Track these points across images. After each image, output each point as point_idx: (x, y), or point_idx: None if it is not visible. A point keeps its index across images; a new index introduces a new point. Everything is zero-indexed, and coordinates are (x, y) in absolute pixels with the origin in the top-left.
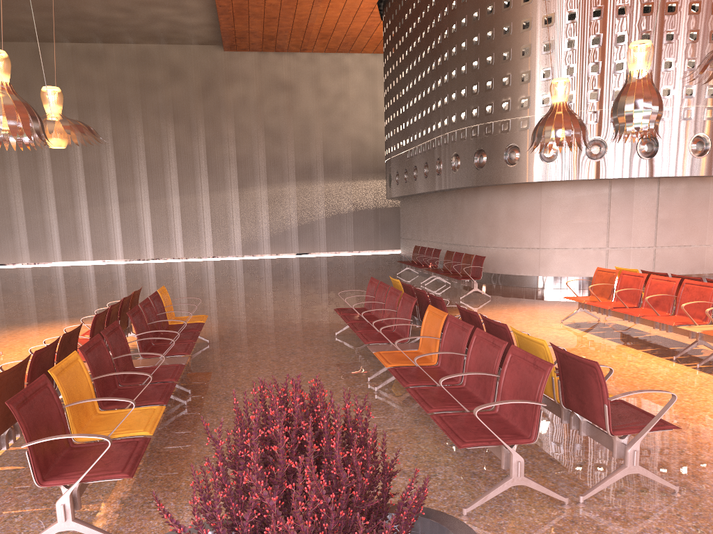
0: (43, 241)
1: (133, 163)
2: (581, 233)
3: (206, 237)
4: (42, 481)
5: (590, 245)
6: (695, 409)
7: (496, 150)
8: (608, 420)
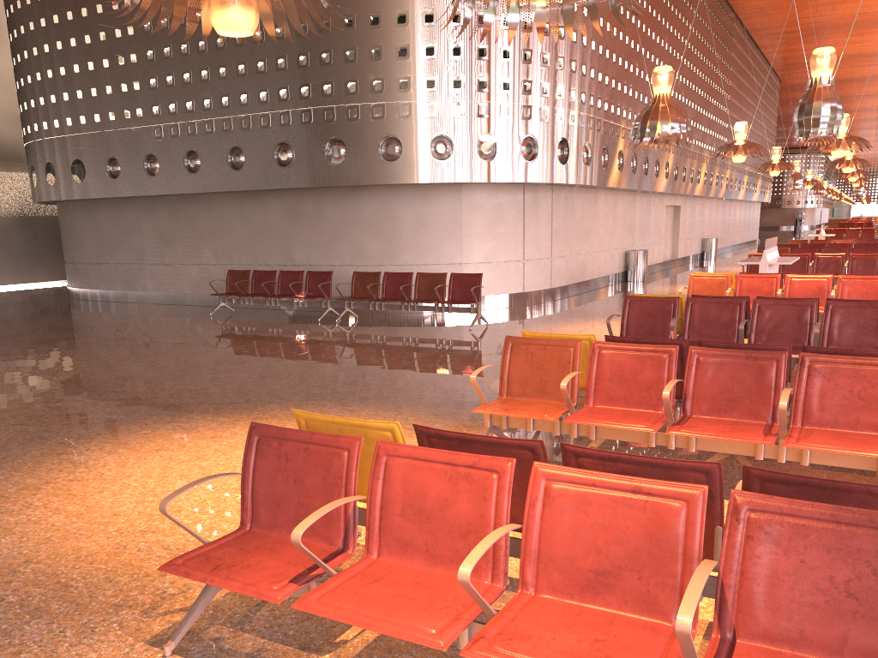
0: None
1: None
2: (503, 245)
3: None
4: None
5: (511, 258)
6: None
7: (419, 139)
8: None
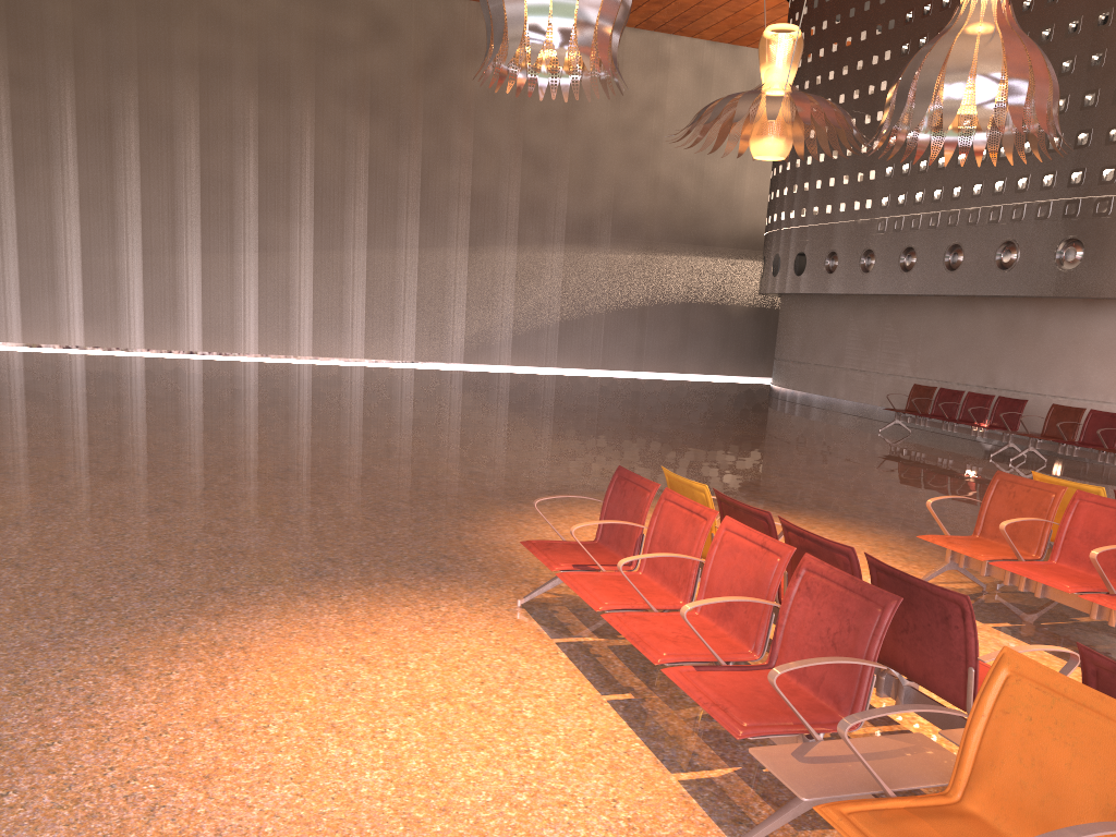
0: (112, 308)
1: (291, 181)
2: None
3: (406, 327)
4: None
5: None
6: None
7: None
8: None
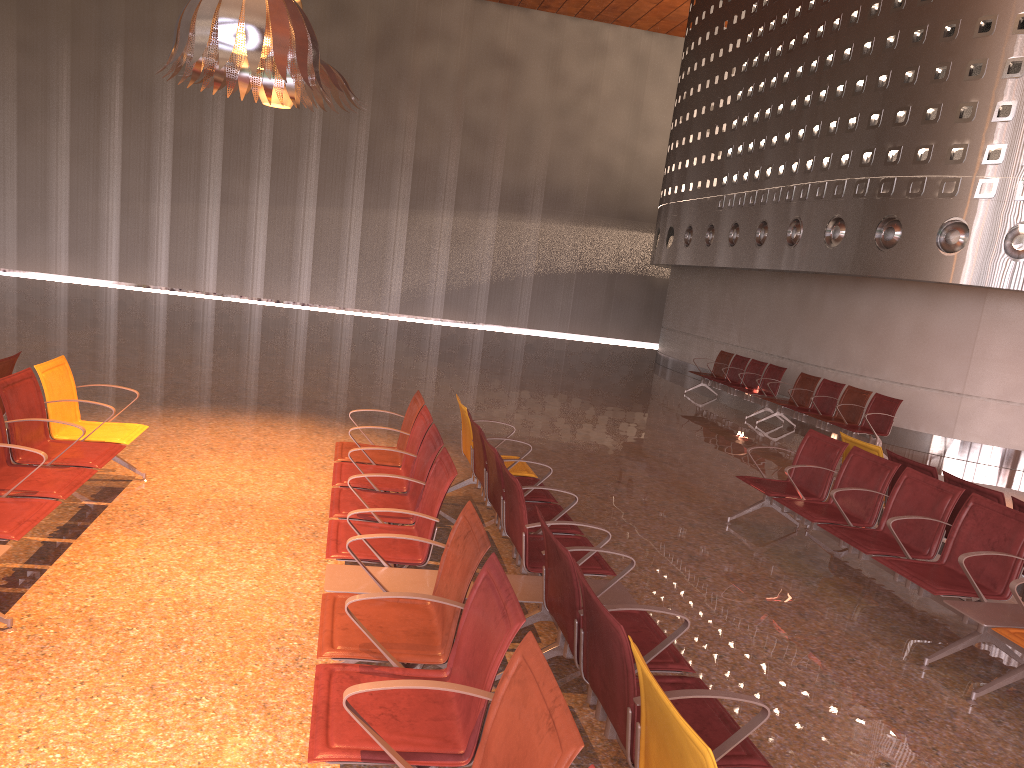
0: (93, 245)
1: (252, 143)
2: None
3: (348, 277)
4: None
5: None
6: None
7: (924, 224)
8: None
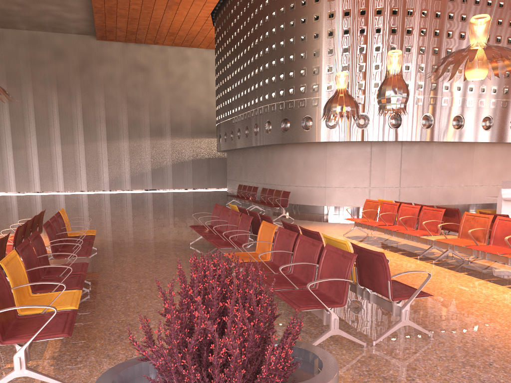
0: None
1: (24, 119)
2: (352, 177)
3: (81, 176)
4: (2, 341)
5: (359, 185)
6: (435, 288)
7: (296, 119)
8: (390, 291)
